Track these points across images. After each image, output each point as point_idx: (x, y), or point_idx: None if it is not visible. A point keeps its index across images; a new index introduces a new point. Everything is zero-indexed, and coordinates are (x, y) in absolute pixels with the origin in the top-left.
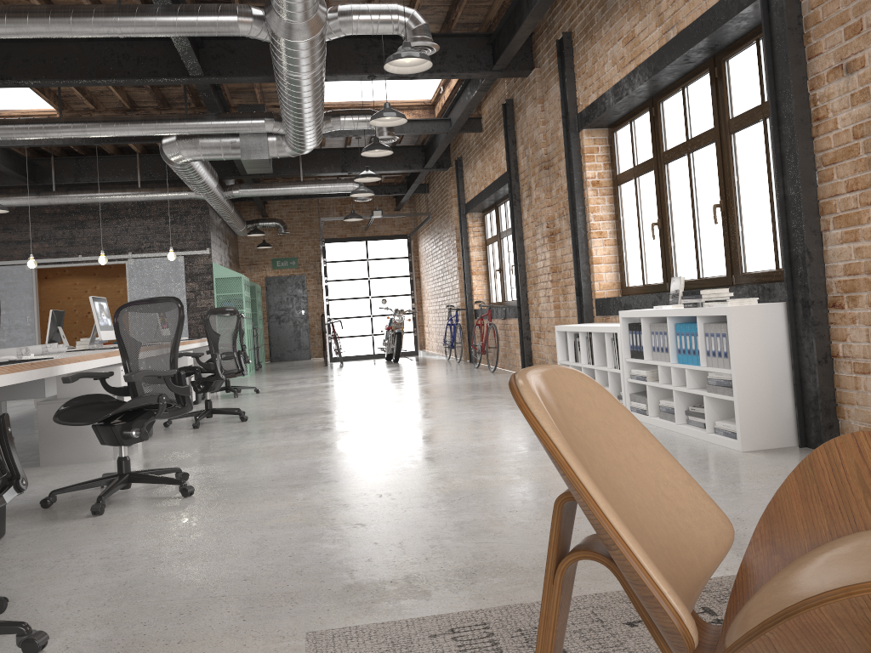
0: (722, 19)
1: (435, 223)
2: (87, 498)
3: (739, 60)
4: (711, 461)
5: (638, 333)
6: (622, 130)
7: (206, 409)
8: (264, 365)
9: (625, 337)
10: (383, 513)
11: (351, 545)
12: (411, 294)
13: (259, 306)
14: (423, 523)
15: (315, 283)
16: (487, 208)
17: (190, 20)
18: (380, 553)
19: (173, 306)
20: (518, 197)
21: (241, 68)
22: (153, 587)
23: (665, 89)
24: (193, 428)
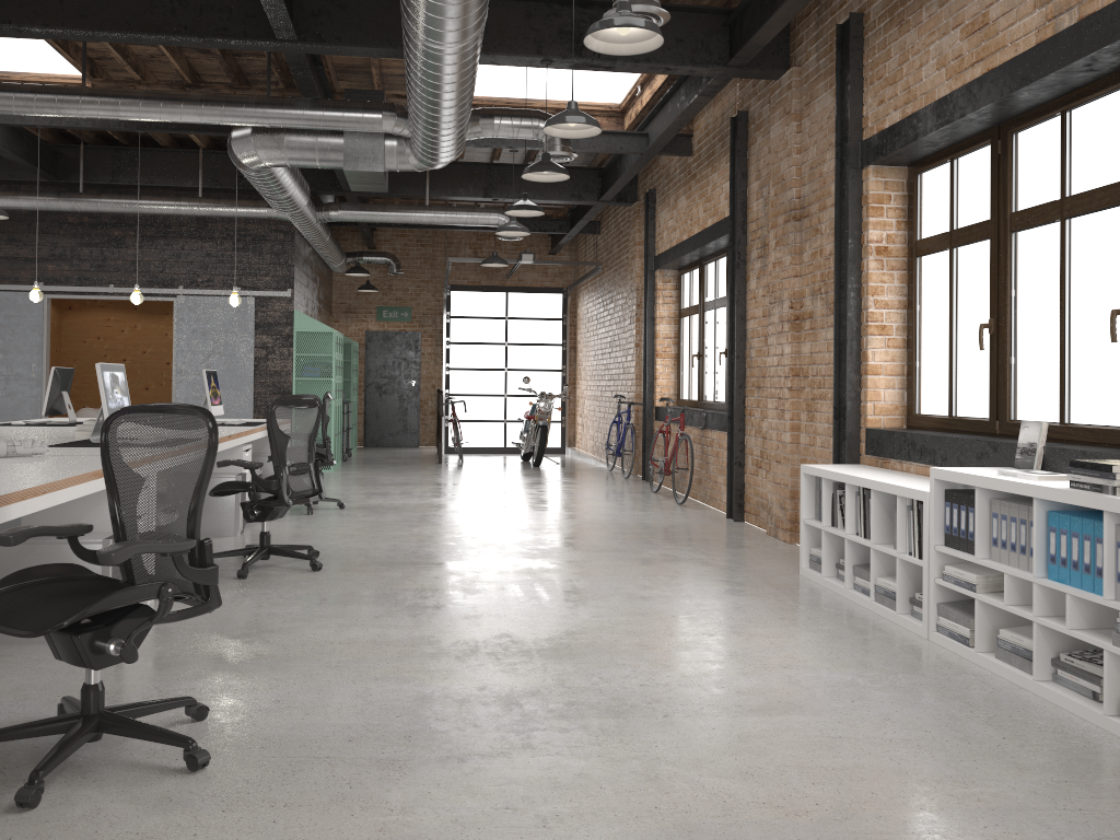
0: None
1: (606, 277)
2: (25, 749)
3: None
4: None
5: (964, 510)
6: (933, 172)
7: (260, 546)
8: (354, 451)
9: (938, 510)
10: None
11: None
12: (562, 370)
13: (354, 371)
14: None
15: (433, 344)
16: (687, 265)
17: None
18: None
19: (201, 424)
20: (743, 257)
21: (354, 33)
22: None
23: (1027, 112)
24: (238, 578)
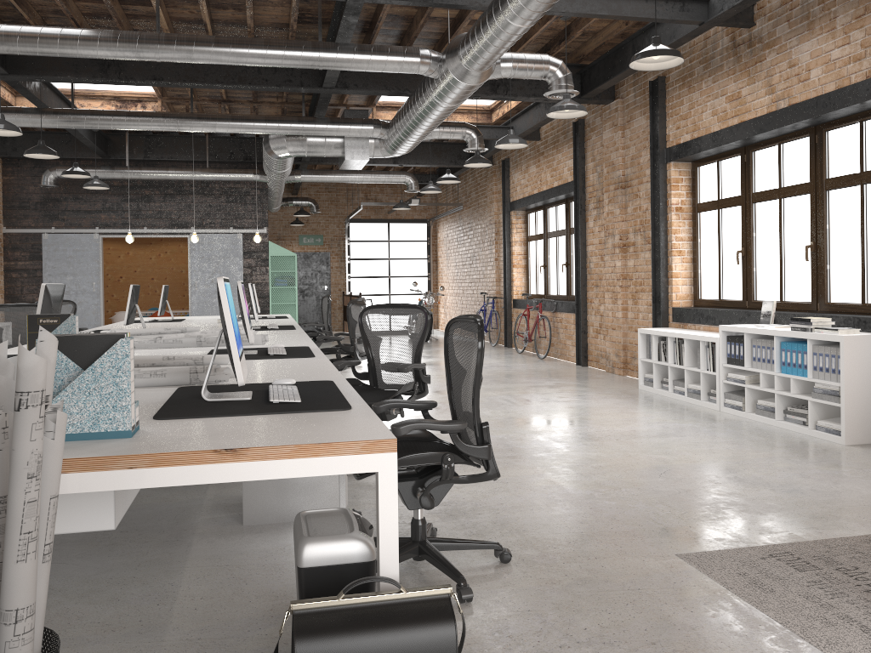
0: (838, 105)
1: (465, 213)
2: None
3: (840, 134)
4: (828, 451)
5: (737, 345)
6: (707, 166)
7: None
8: None
9: (723, 346)
10: (617, 480)
11: (626, 502)
12: (427, 276)
13: None
14: (659, 489)
15: (339, 261)
16: (533, 208)
17: (381, 60)
18: (656, 509)
19: (418, 312)
20: (584, 207)
21: (365, 82)
22: (520, 525)
23: (760, 142)
24: None
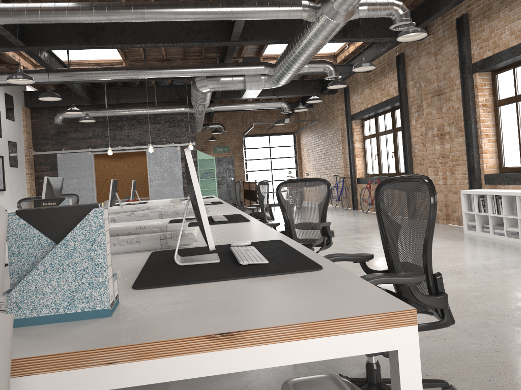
0: None
1: (319, 125)
2: None
3: None
4: None
5: None
6: (504, 73)
7: None
8: None
9: None
10: (499, 308)
11: None
12: (295, 168)
13: None
14: None
15: (239, 161)
16: (367, 117)
17: (274, 10)
18: None
19: (321, 184)
20: (407, 112)
21: (258, 36)
22: (444, 356)
23: None
24: None
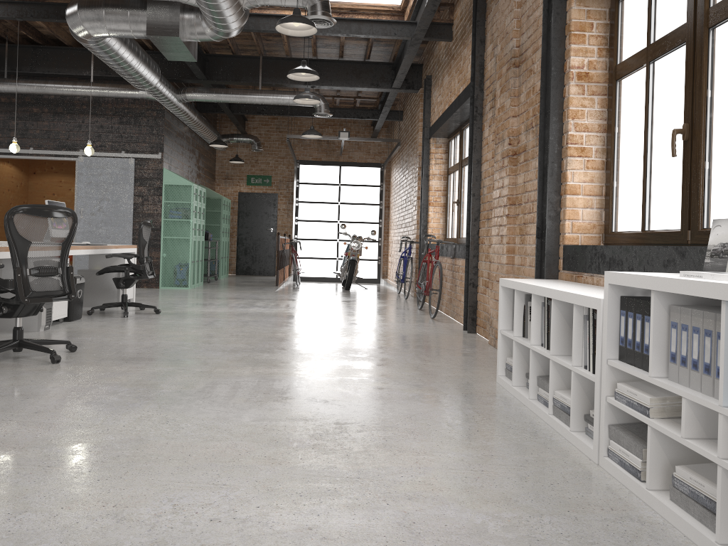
0: None
1: (405, 151)
2: None
3: None
4: None
5: (640, 319)
6: None
7: (12, 340)
8: (225, 277)
9: (612, 320)
10: None
11: None
12: (379, 223)
13: (224, 219)
14: None
15: (287, 203)
16: (452, 133)
17: None
18: None
19: None
20: (480, 111)
21: None
22: None
23: None
24: None
